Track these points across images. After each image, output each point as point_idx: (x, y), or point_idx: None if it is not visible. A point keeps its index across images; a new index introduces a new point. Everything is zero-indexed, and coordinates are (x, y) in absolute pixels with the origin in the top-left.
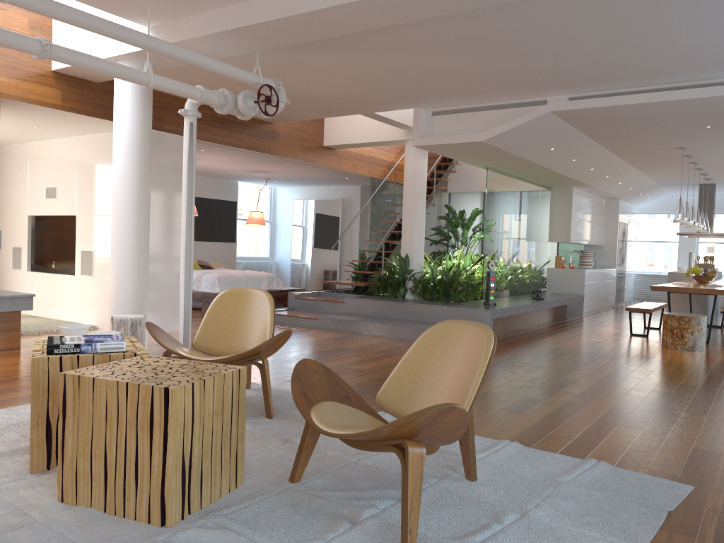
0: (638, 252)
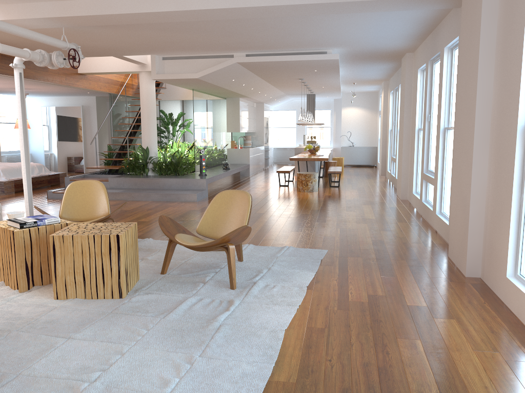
0: (274, 134)
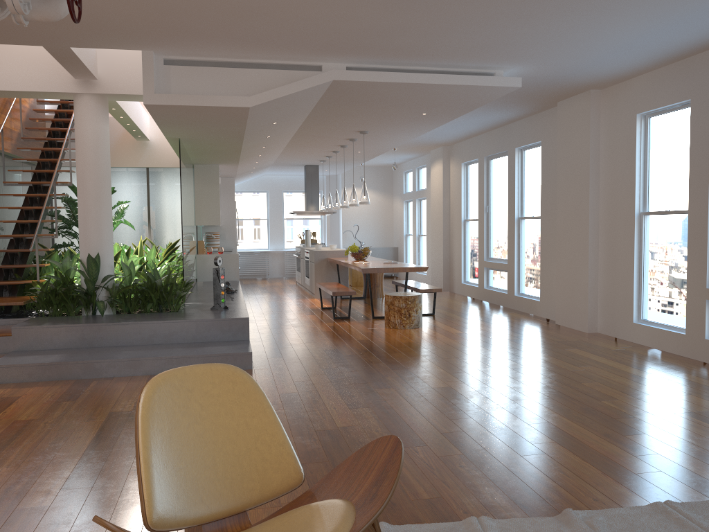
0: None
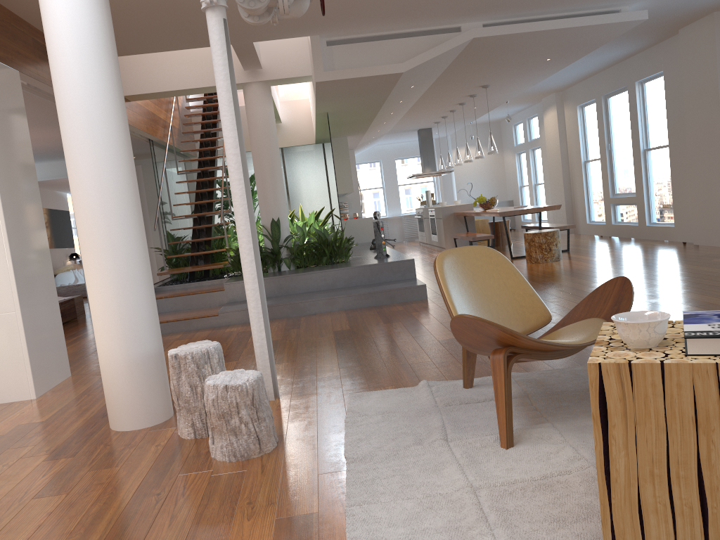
0: None
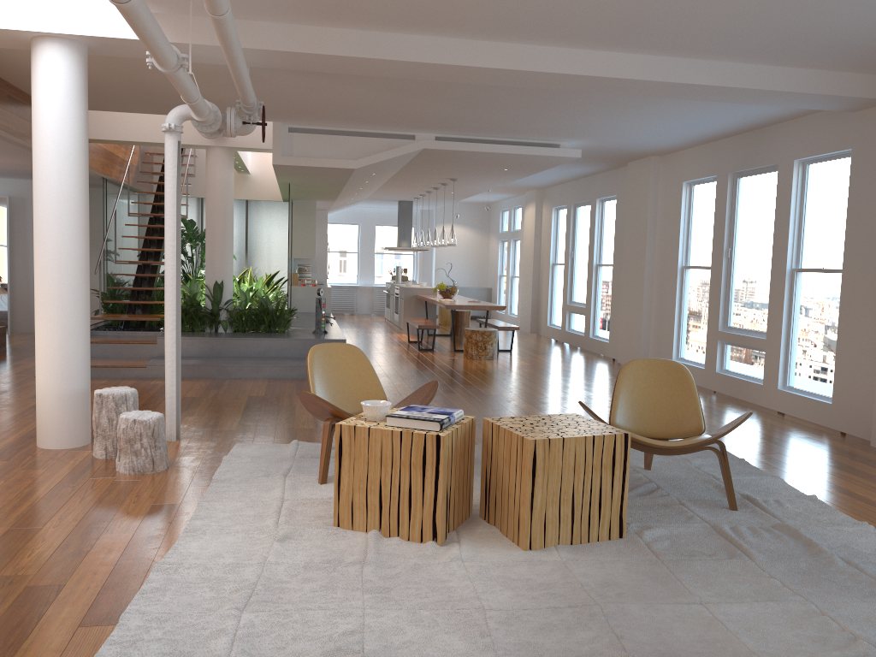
0: None
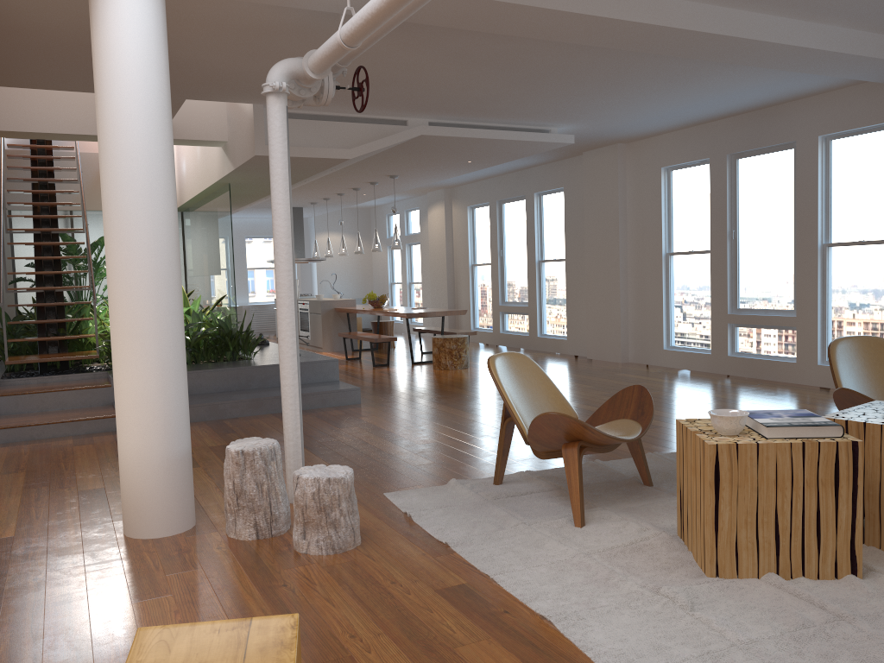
0: None
